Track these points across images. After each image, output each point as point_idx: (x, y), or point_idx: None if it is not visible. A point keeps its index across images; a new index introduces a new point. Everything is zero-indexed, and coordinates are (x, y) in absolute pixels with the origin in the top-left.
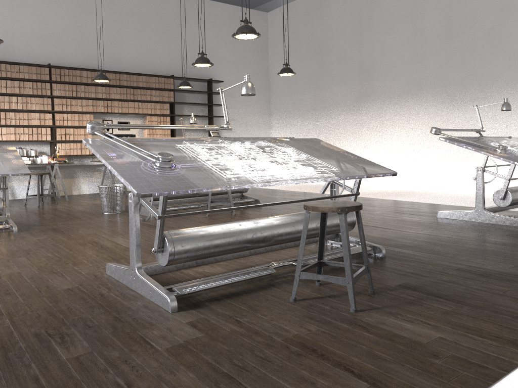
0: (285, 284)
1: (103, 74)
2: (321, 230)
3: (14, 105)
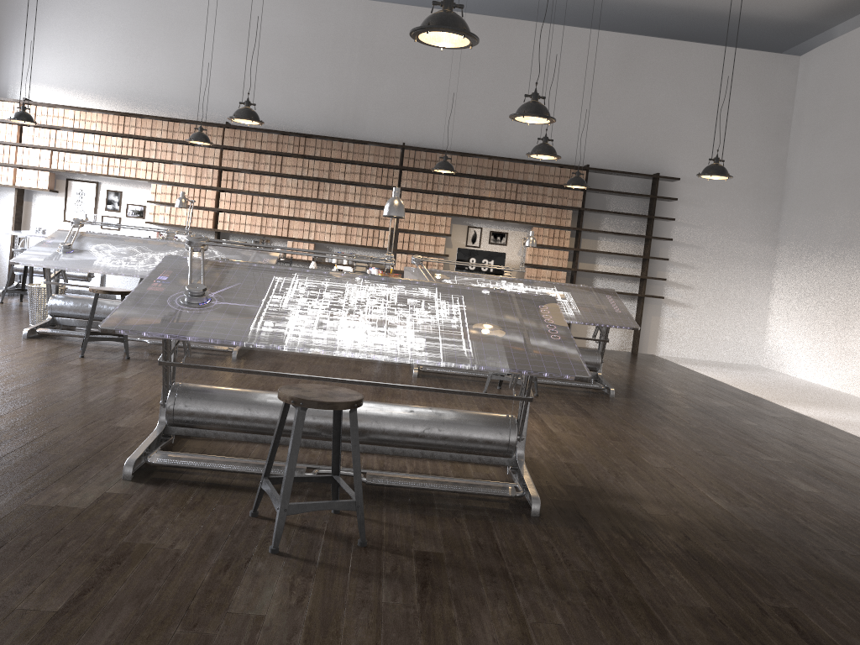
0: (303, 496)
1: (446, 162)
2: (338, 431)
3: (351, 197)
